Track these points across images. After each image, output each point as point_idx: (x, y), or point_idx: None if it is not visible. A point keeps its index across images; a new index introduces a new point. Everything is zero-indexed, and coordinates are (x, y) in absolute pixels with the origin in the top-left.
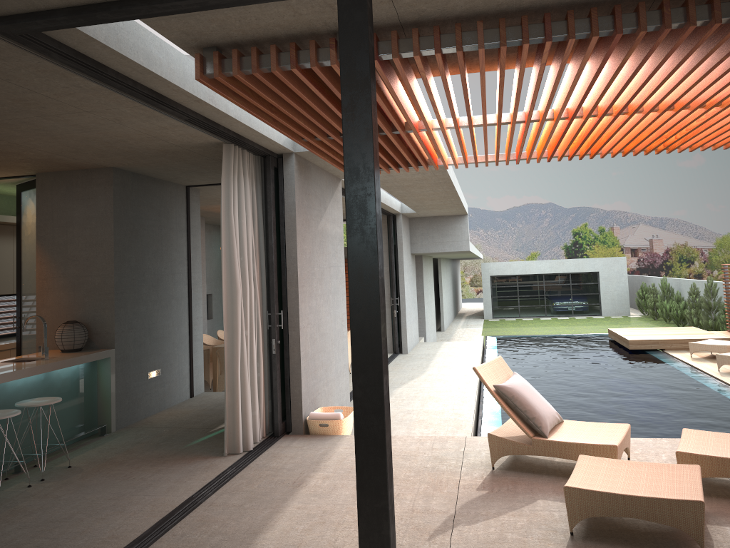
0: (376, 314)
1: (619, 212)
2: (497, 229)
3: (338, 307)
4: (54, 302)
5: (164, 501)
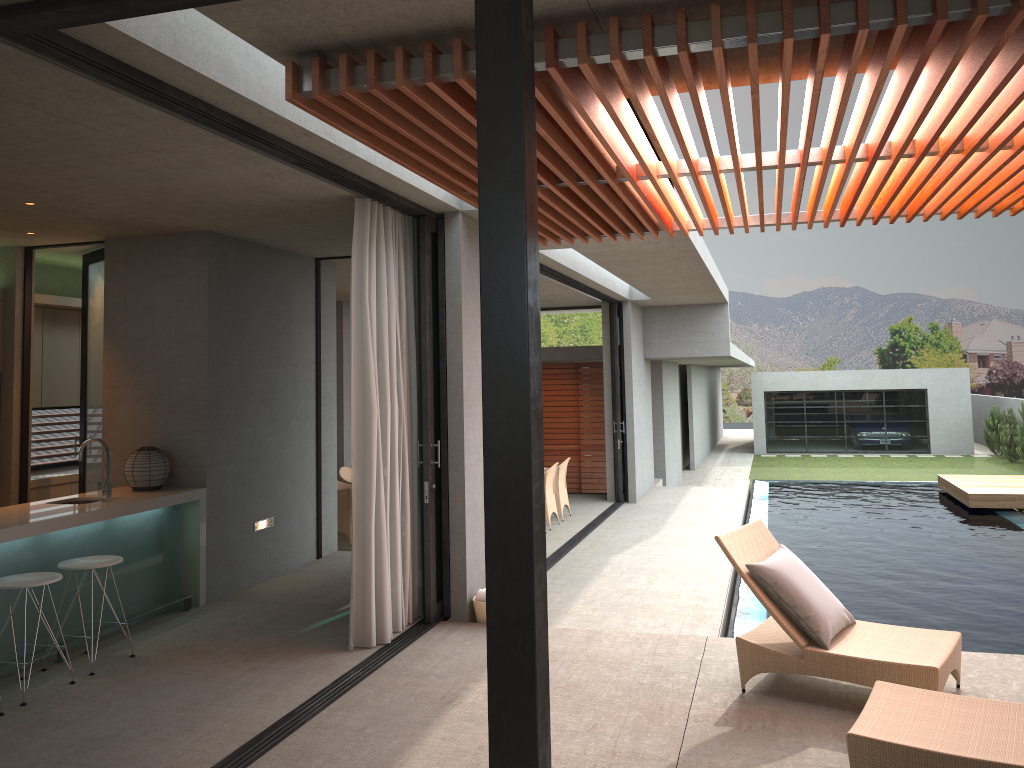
0: (524, 467)
1: (961, 301)
2: (779, 323)
3: None
4: (126, 420)
5: (252, 717)
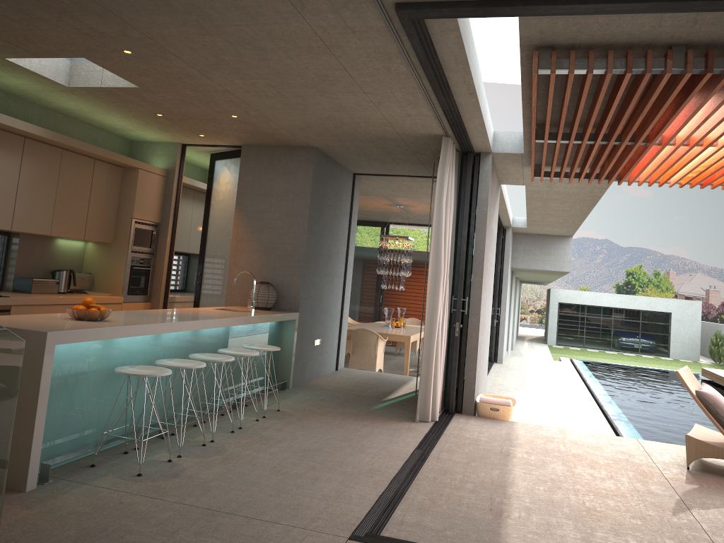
0: None
1: (678, 257)
2: None
3: (490, 304)
4: (246, 263)
5: (394, 449)
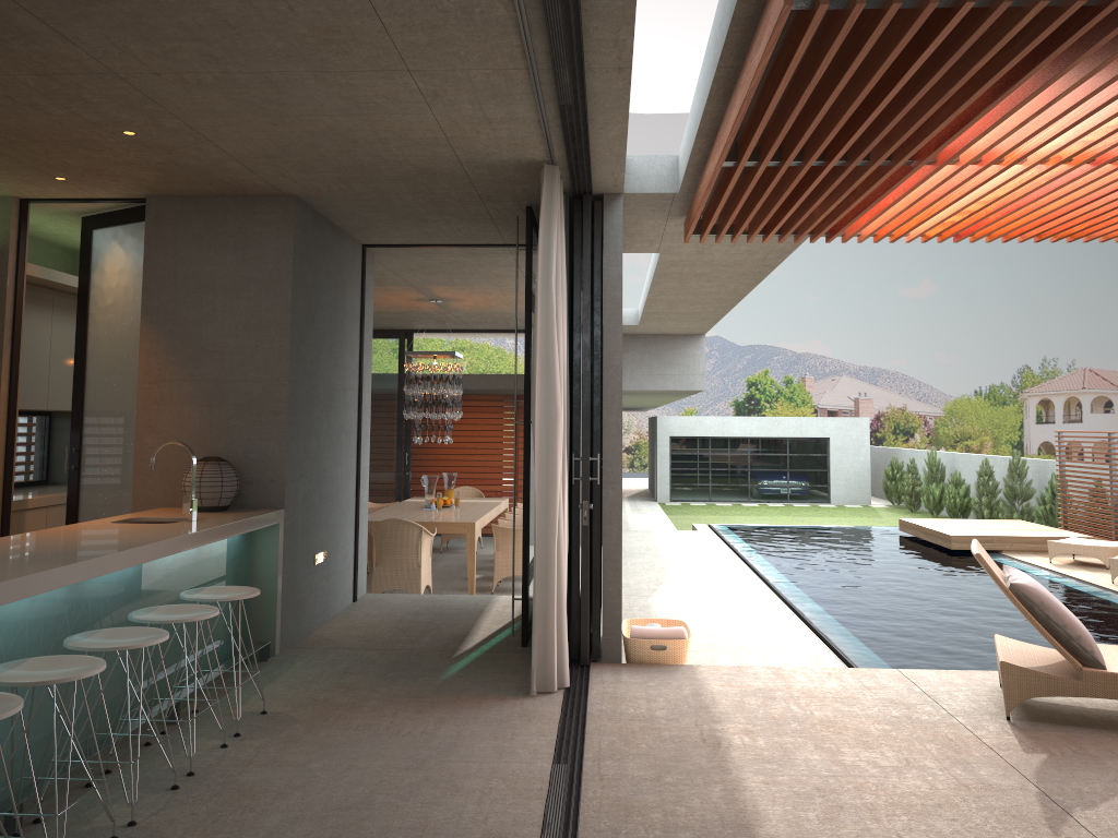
0: None
1: (815, 356)
2: None
3: None
4: (171, 424)
5: (515, 773)
